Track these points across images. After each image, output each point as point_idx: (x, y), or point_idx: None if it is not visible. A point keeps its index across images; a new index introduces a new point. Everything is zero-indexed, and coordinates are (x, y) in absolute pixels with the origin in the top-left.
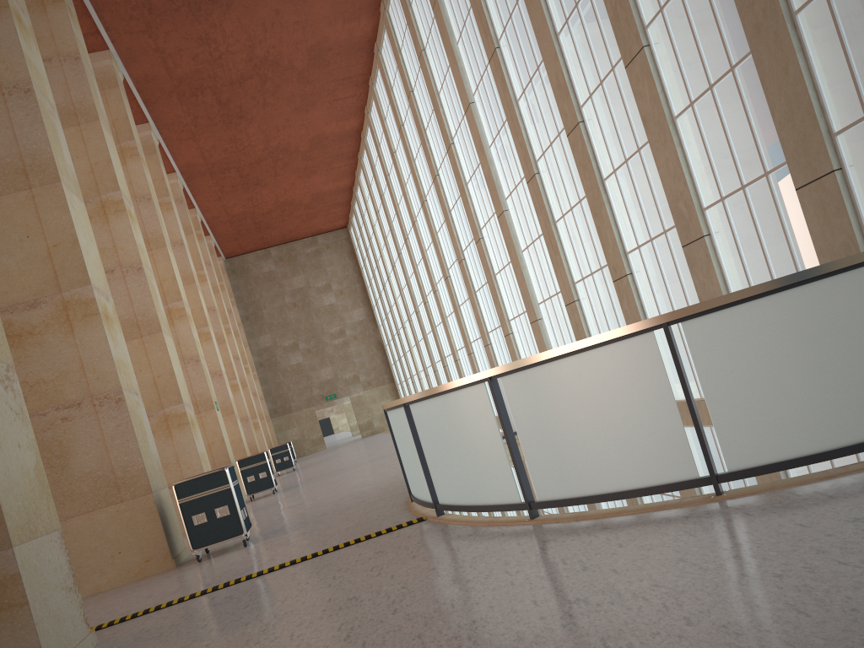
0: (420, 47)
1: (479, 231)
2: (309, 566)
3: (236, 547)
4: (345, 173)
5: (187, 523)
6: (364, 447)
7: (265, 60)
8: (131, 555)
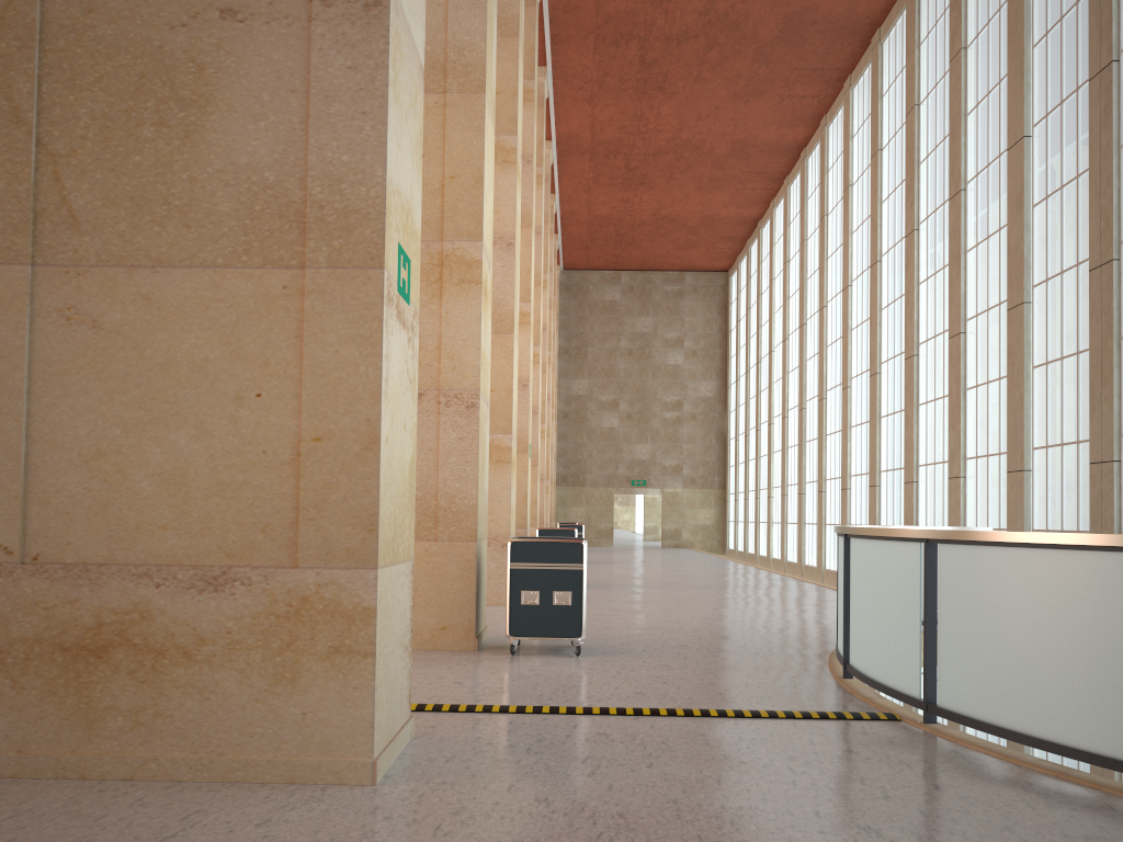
0: (960, 44)
1: (963, 322)
2: (722, 730)
3: (560, 651)
4: (757, 199)
5: (512, 598)
6: (675, 562)
7: (724, 17)
8: (425, 614)
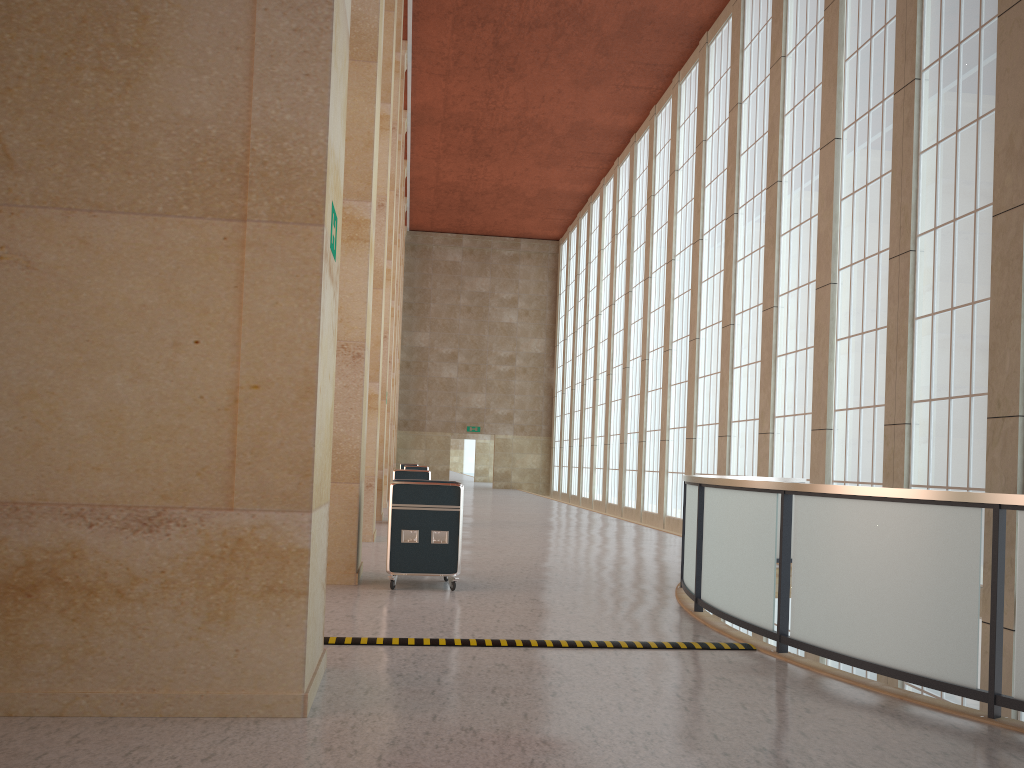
0: (781, 52)
1: (775, 297)
2: (606, 660)
3: (435, 585)
4: (590, 177)
5: (393, 536)
6: (509, 502)
7: (572, 10)
8: None
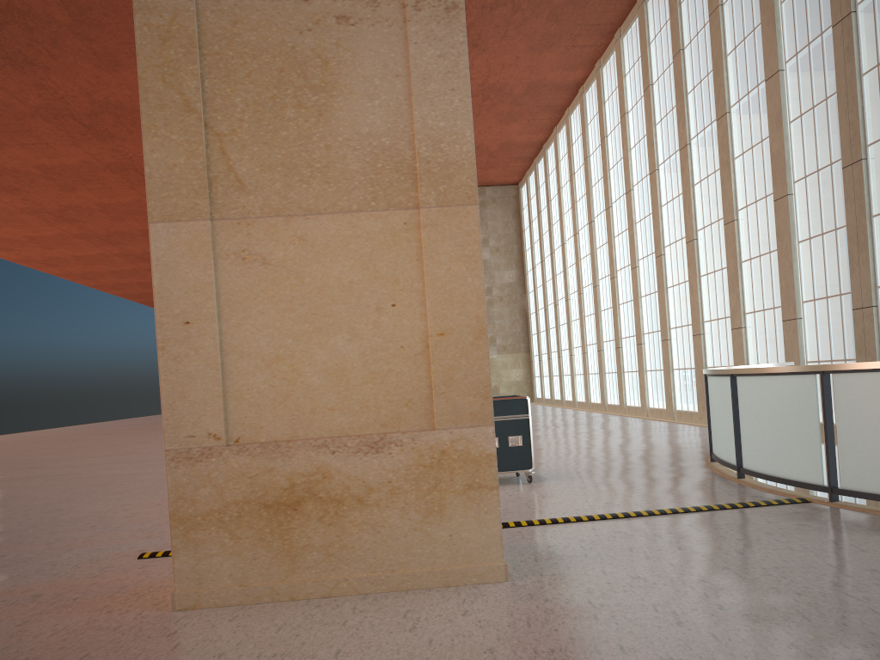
0: (718, 2)
1: (735, 212)
2: (698, 521)
3: (512, 480)
4: (544, 127)
5: None
6: None
7: None
8: None
